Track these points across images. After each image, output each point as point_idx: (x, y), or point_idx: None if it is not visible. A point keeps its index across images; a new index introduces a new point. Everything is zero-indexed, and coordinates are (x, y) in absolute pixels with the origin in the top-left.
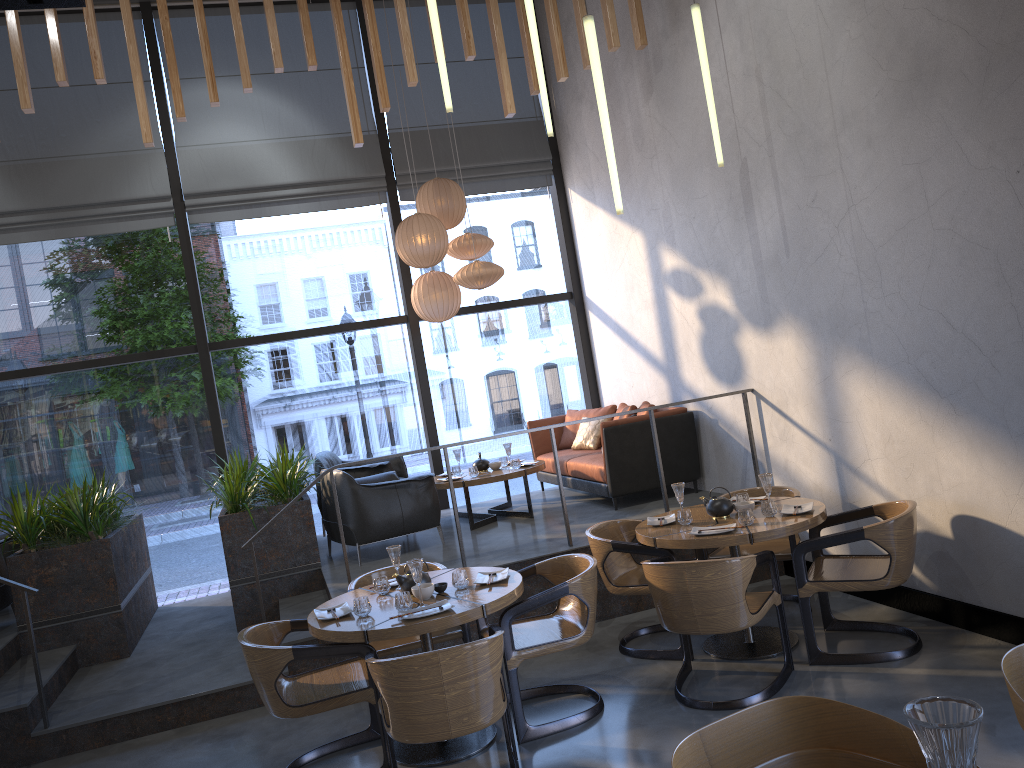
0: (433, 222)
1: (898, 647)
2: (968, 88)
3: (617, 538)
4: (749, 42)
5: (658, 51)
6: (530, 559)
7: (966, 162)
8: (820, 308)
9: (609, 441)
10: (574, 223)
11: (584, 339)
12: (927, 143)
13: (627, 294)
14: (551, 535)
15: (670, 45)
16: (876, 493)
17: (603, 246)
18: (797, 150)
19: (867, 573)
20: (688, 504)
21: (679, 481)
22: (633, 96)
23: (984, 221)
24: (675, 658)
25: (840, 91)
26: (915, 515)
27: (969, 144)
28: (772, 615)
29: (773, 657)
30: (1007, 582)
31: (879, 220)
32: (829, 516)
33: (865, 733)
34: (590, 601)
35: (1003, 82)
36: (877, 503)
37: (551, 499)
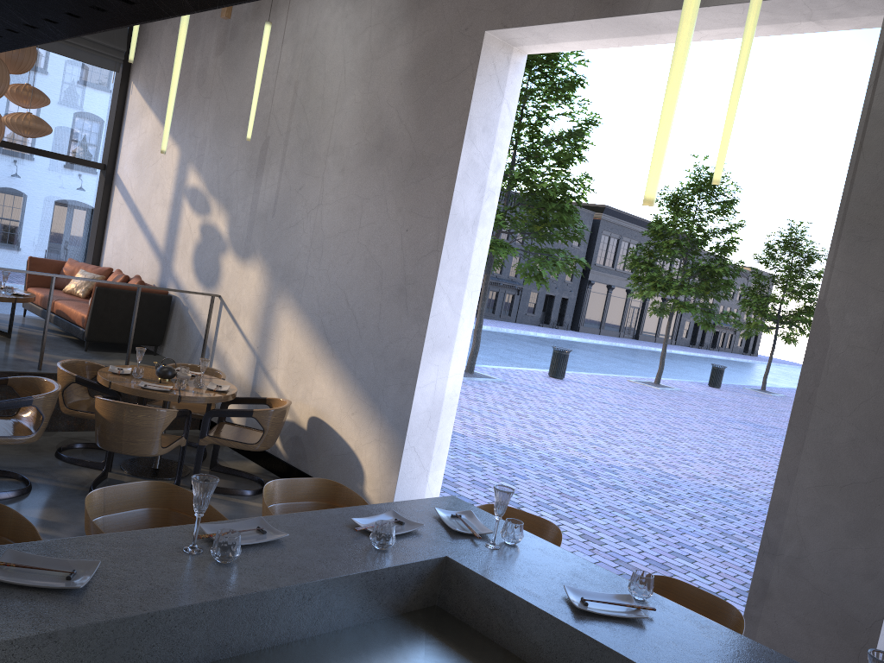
0: (0, 66)
1: (251, 488)
2: (401, 170)
3: (81, 374)
4: (298, 62)
5: (237, 25)
6: (1, 372)
7: (386, 211)
8: (281, 260)
9: (98, 298)
10: (127, 111)
11: (104, 206)
12: (371, 189)
13: (152, 188)
14: (24, 357)
15: (247, 27)
16: (274, 390)
17: (145, 142)
18: (302, 151)
19: (247, 439)
20: (145, 362)
21: (144, 343)
22: (208, 45)
23: (383, 250)
24: (97, 468)
25: (338, 129)
26: (288, 410)
27: (391, 202)
28: (178, 454)
29: (168, 480)
30: (325, 462)
31: (332, 221)
32: (238, 397)
33: (189, 504)
34: (47, 414)
35: (417, 177)
36: (272, 397)
37: (30, 326)
